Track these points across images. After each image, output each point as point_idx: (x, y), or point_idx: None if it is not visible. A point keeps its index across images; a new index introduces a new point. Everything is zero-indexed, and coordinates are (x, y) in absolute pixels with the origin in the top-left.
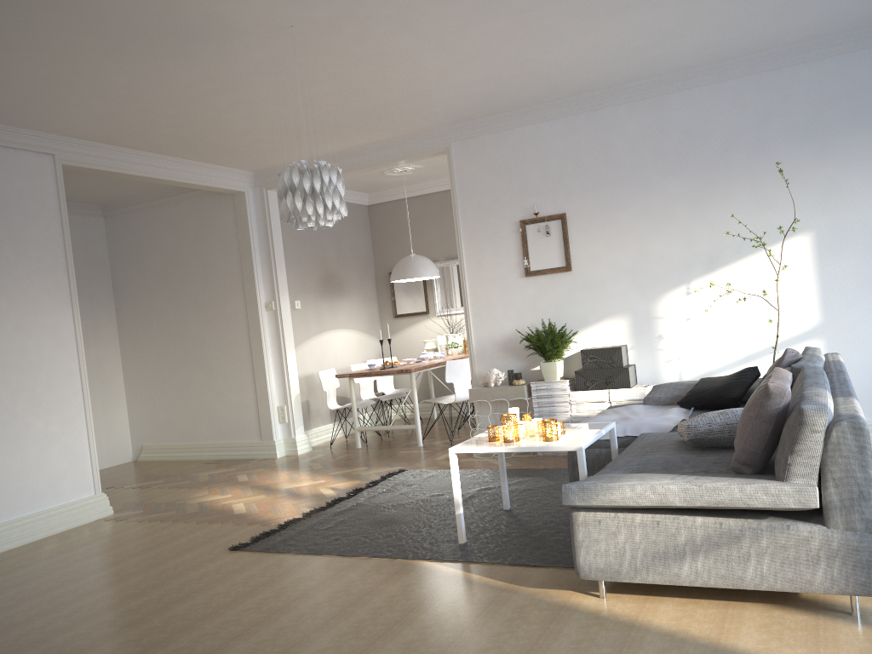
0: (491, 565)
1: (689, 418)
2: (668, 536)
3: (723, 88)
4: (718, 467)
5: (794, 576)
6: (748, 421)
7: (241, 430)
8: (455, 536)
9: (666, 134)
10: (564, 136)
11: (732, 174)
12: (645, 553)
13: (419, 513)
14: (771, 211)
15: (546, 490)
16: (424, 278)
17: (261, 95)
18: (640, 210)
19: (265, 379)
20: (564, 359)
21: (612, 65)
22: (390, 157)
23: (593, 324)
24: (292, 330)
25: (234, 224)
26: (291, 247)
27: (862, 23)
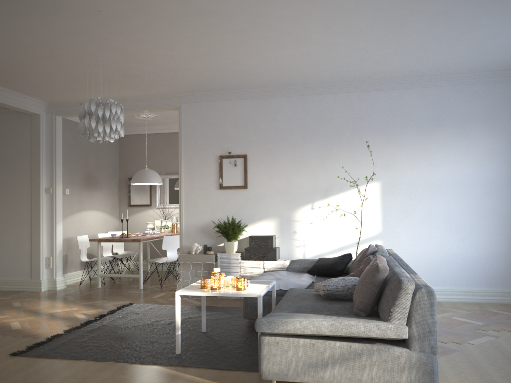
0: (199, 369)
1: (315, 281)
2: (319, 353)
3: (340, 97)
4: (343, 311)
5: (389, 379)
6: (365, 285)
7: (17, 271)
8: (172, 348)
9: (307, 118)
10: (250, 110)
11: (341, 145)
12: (304, 363)
13: (146, 333)
14: (360, 168)
15: (226, 320)
16: (152, 183)
17: (67, 53)
18: (290, 158)
19: (39, 238)
20: (238, 241)
21: (284, 73)
22: (142, 106)
23: (257, 221)
24: (62, 208)
25: (30, 134)
26: (67, 154)
27: (413, 74)
